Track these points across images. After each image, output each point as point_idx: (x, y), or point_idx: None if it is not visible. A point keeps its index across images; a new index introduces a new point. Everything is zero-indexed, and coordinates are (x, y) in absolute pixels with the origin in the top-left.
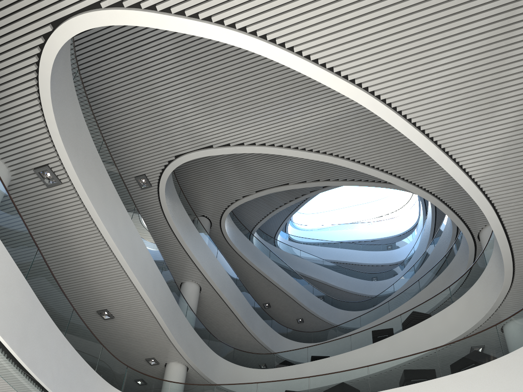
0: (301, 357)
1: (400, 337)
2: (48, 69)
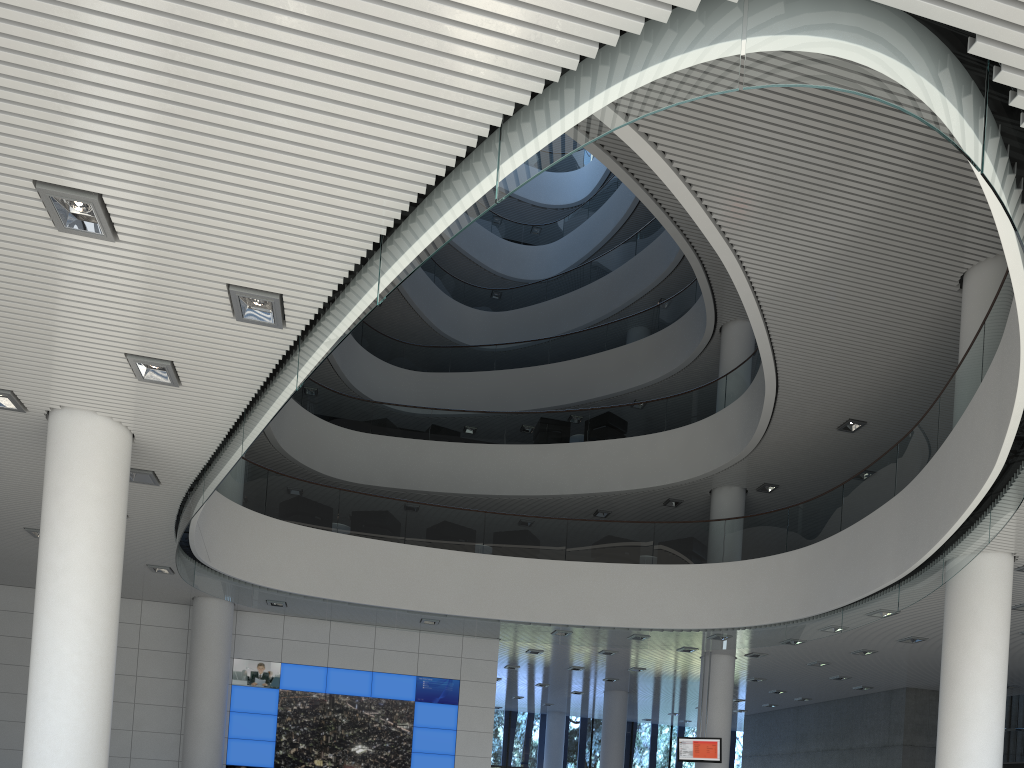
0: (419, 425)
1: (584, 450)
2: None
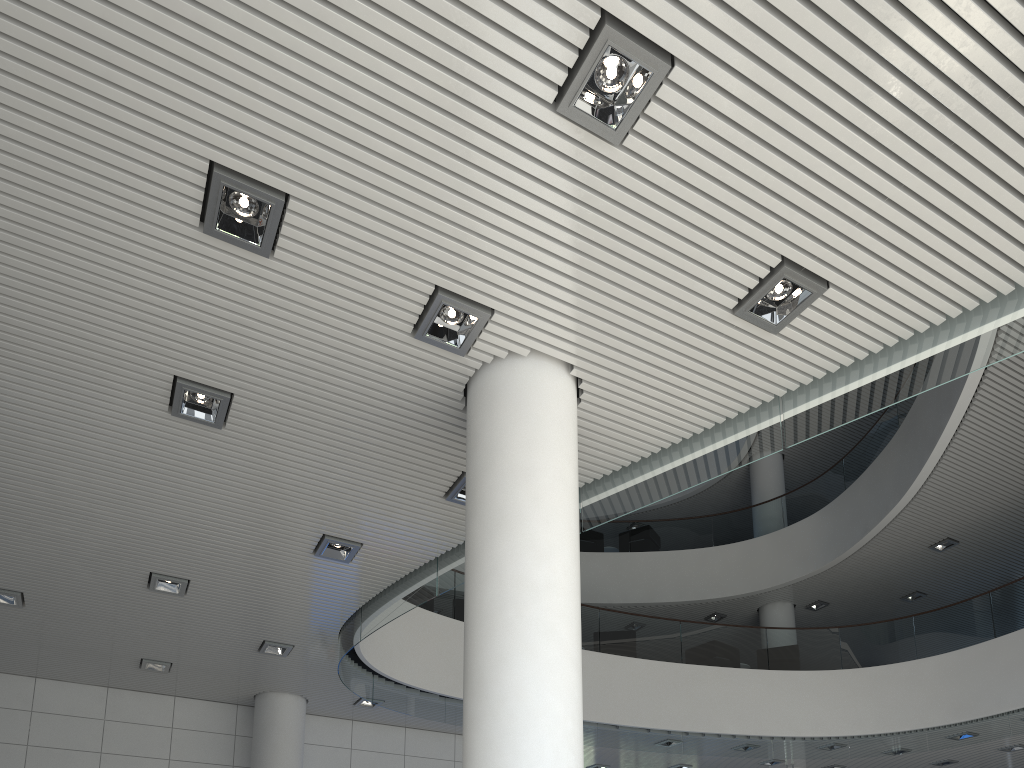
0: None
1: (630, 560)
2: None
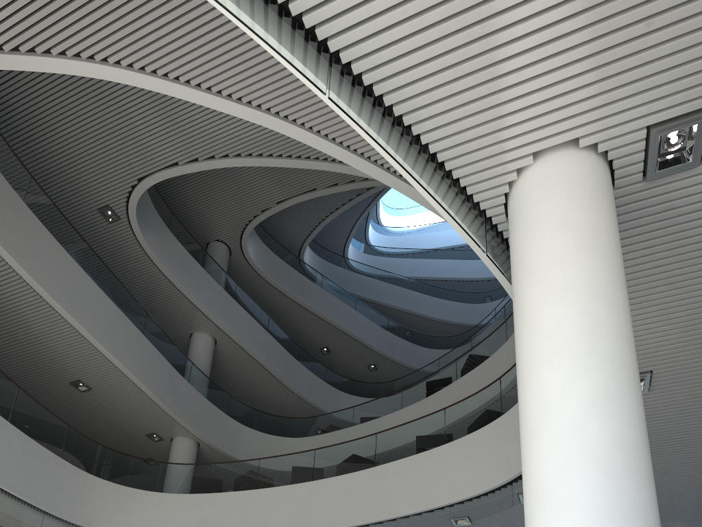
0: (346, 419)
1: (451, 389)
2: None
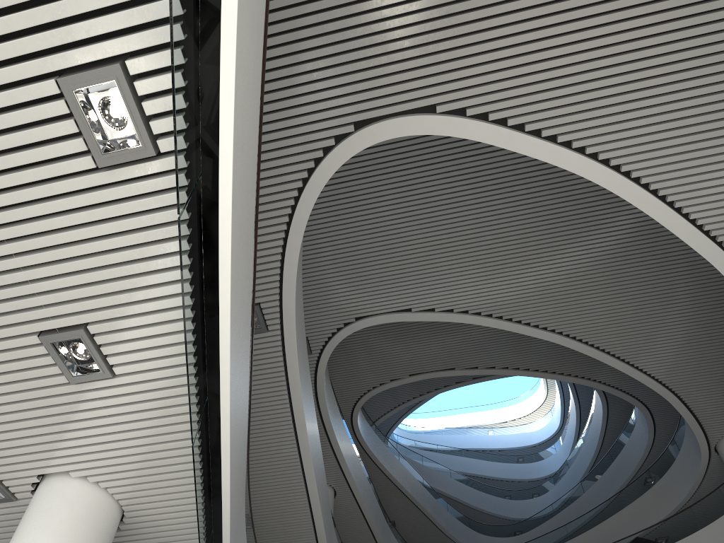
0: None
1: None
2: (324, 178)
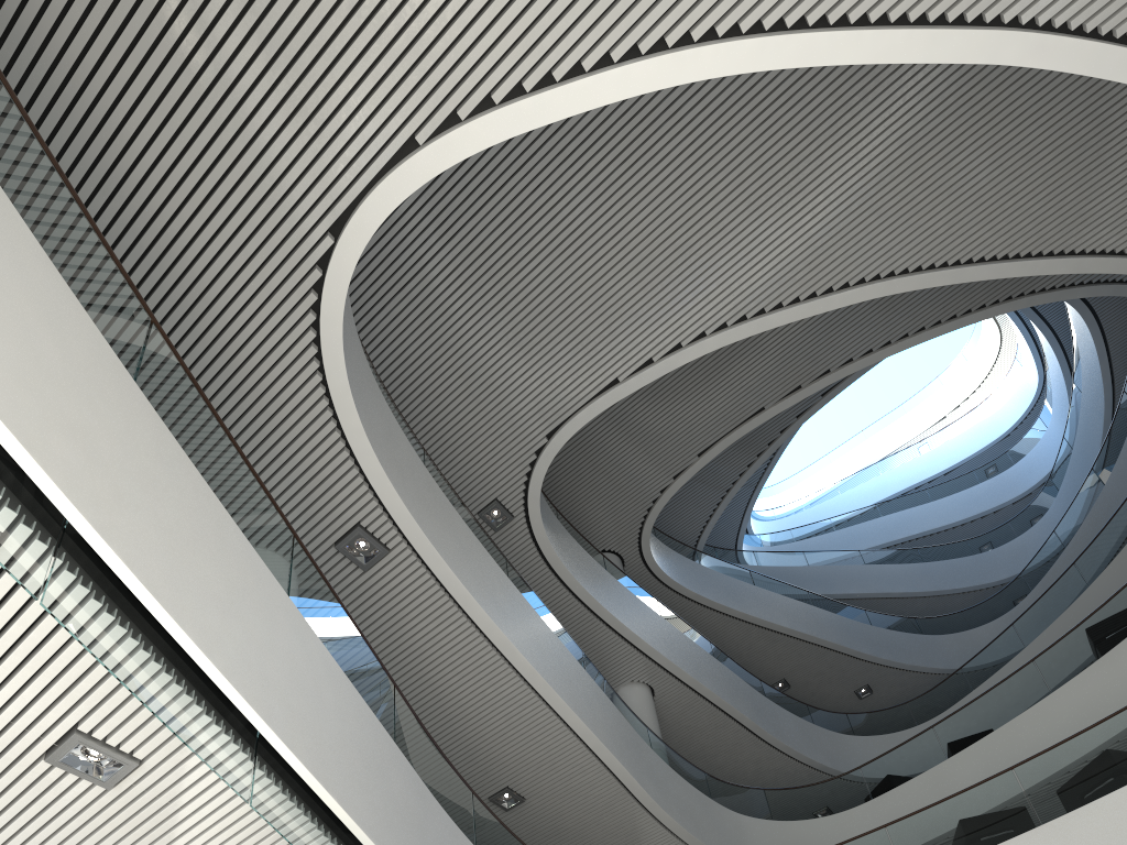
0: (926, 752)
1: None
2: (336, 325)
